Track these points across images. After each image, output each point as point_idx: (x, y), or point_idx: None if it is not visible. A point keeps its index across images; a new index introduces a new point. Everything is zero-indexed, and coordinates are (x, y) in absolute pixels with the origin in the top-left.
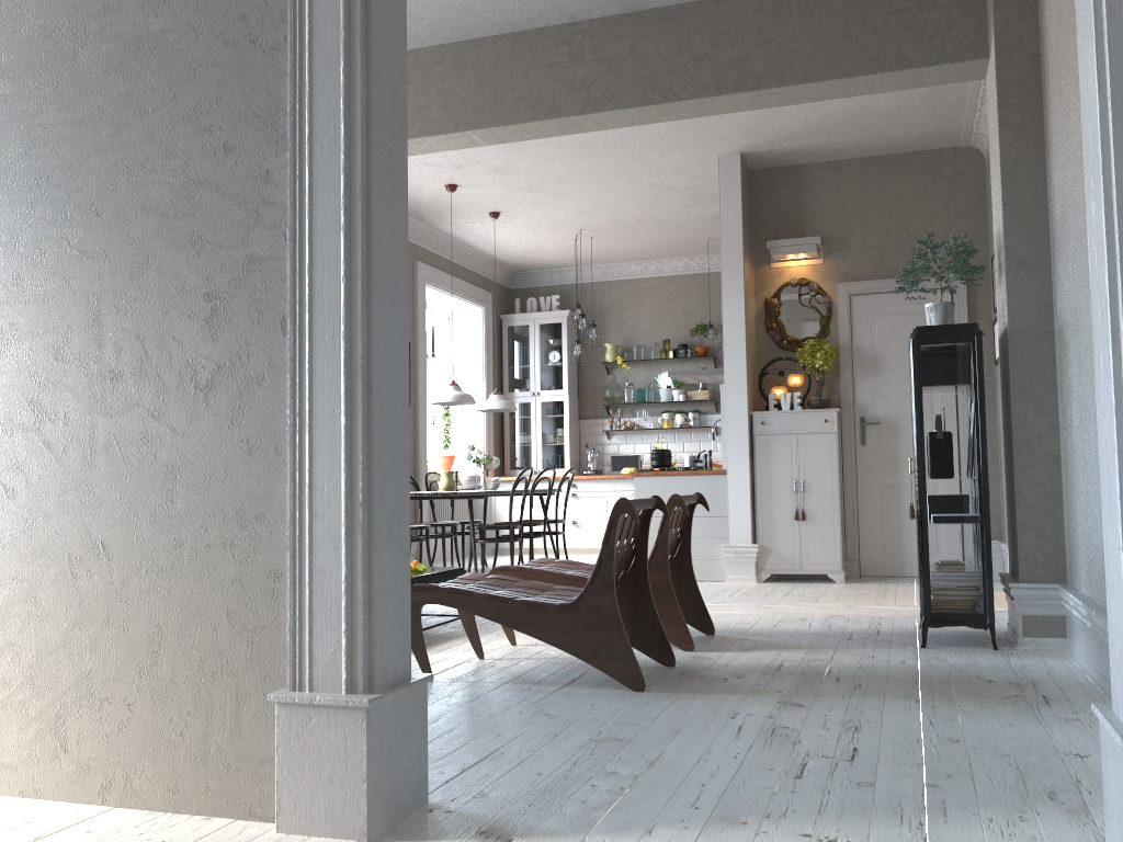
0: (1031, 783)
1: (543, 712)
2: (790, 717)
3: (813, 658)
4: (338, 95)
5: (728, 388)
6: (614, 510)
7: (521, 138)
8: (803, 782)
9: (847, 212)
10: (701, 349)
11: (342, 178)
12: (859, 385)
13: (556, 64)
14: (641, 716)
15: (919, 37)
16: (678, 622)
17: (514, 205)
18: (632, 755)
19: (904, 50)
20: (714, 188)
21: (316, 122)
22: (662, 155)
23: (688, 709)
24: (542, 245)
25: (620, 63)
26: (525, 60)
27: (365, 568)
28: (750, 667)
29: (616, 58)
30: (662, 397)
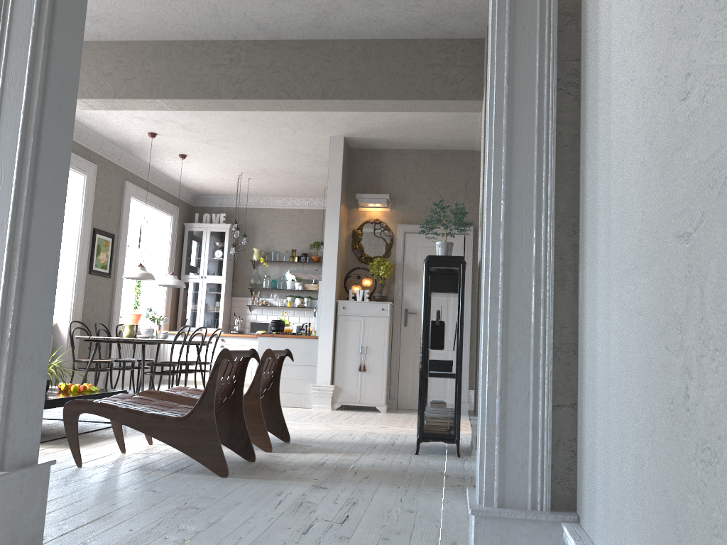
0: (444, 537)
1: (152, 489)
2: (315, 495)
3: (346, 459)
4: (25, 63)
5: (324, 284)
6: (219, 356)
7: (195, 109)
8: (306, 536)
9: (407, 181)
10: (315, 257)
11: (22, 118)
12: (406, 288)
13: (221, 64)
14: (218, 493)
15: (445, 82)
16: (263, 432)
17: (196, 151)
18: (200, 518)
19: (435, 89)
20: (328, 156)
21: (8, 78)
22: (295, 131)
23: (251, 489)
24: (215, 179)
25: (263, 70)
26: (201, 59)
27: (7, 384)
28: (304, 463)
29: (261, 67)
30: (288, 286)
